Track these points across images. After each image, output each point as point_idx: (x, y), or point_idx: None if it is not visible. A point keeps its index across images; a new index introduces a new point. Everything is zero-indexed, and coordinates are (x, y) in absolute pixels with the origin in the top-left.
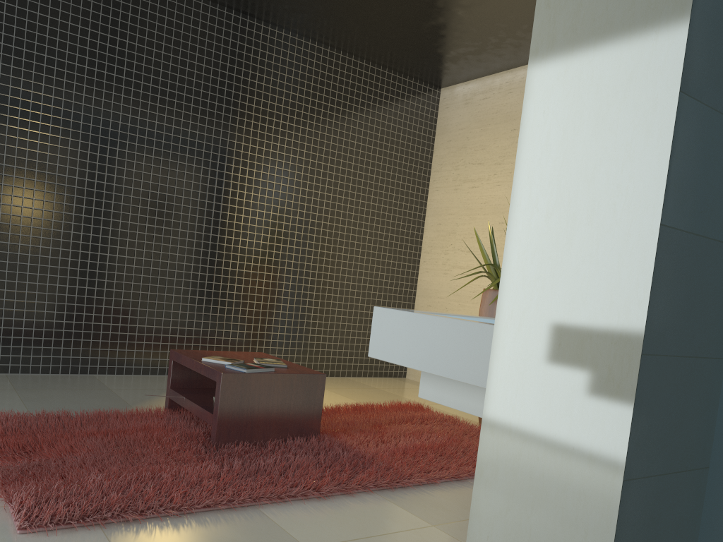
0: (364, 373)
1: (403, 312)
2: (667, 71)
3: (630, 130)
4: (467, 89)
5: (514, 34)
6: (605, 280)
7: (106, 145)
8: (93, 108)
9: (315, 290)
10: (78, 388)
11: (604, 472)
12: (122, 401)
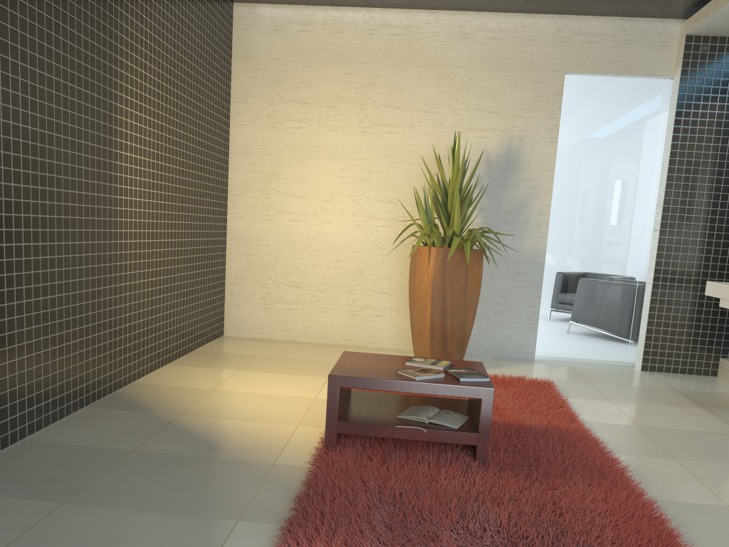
0: (204, 340)
1: None
2: None
3: None
4: (275, 13)
5: None
6: None
7: (7, 54)
8: None
9: (176, 254)
10: (103, 465)
11: None
12: (208, 458)
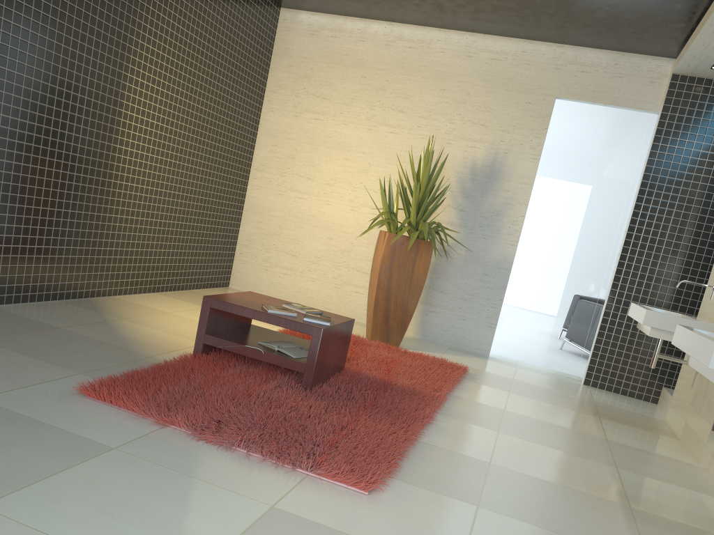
0: (203, 285)
1: None
2: None
3: None
4: (313, 19)
5: (400, 2)
6: None
7: (19, 23)
8: None
9: (179, 205)
10: (28, 329)
11: None
12: (107, 343)
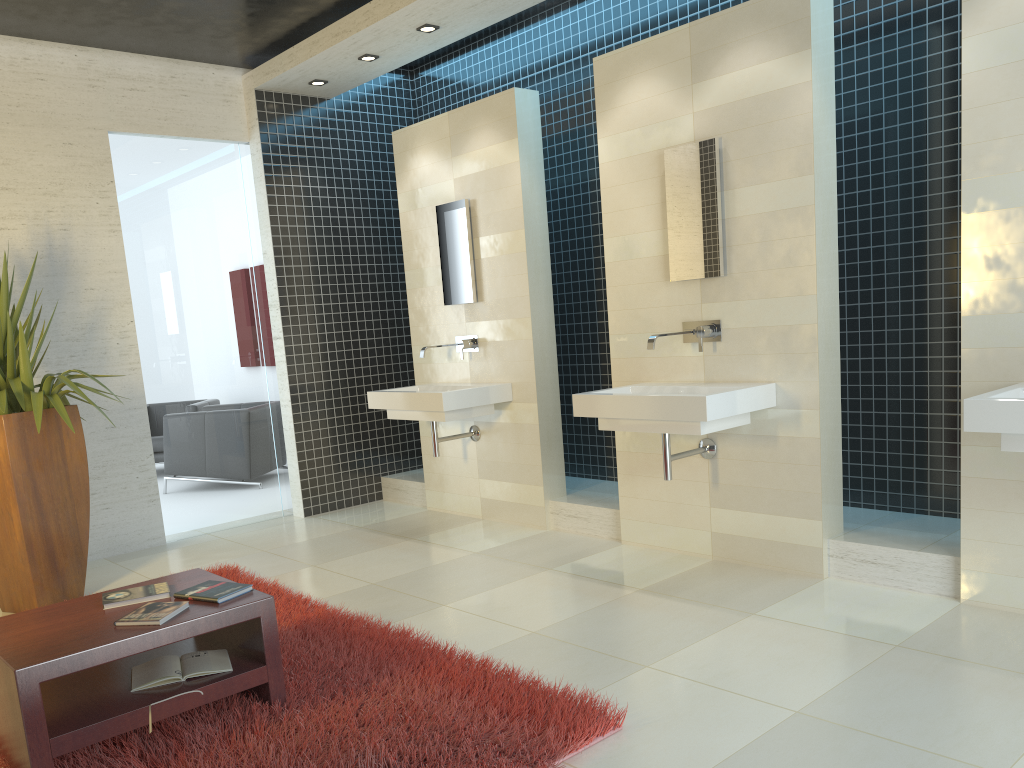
0: None
1: (720, 394)
2: (837, 316)
3: (834, 328)
4: None
5: None
6: (834, 362)
7: None
8: None
9: None
10: None
11: (838, 404)
12: None
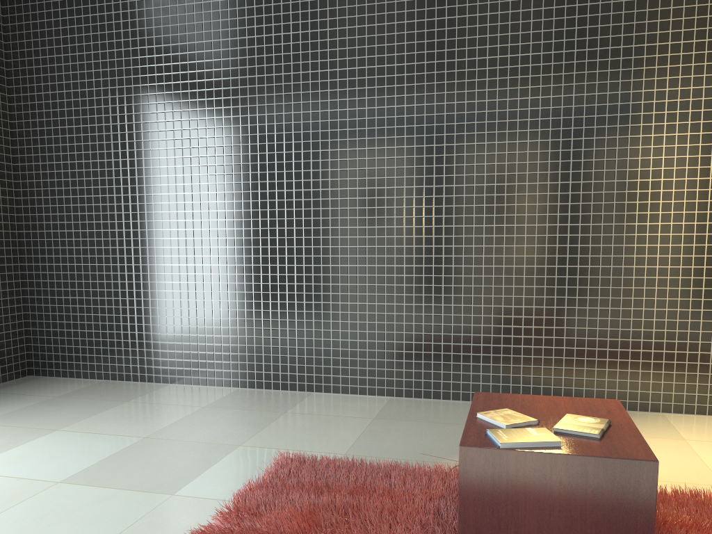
0: None
1: None
2: None
3: None
4: None
5: None
6: None
7: (473, 141)
8: (455, 104)
9: None
10: (436, 421)
11: None
12: None
